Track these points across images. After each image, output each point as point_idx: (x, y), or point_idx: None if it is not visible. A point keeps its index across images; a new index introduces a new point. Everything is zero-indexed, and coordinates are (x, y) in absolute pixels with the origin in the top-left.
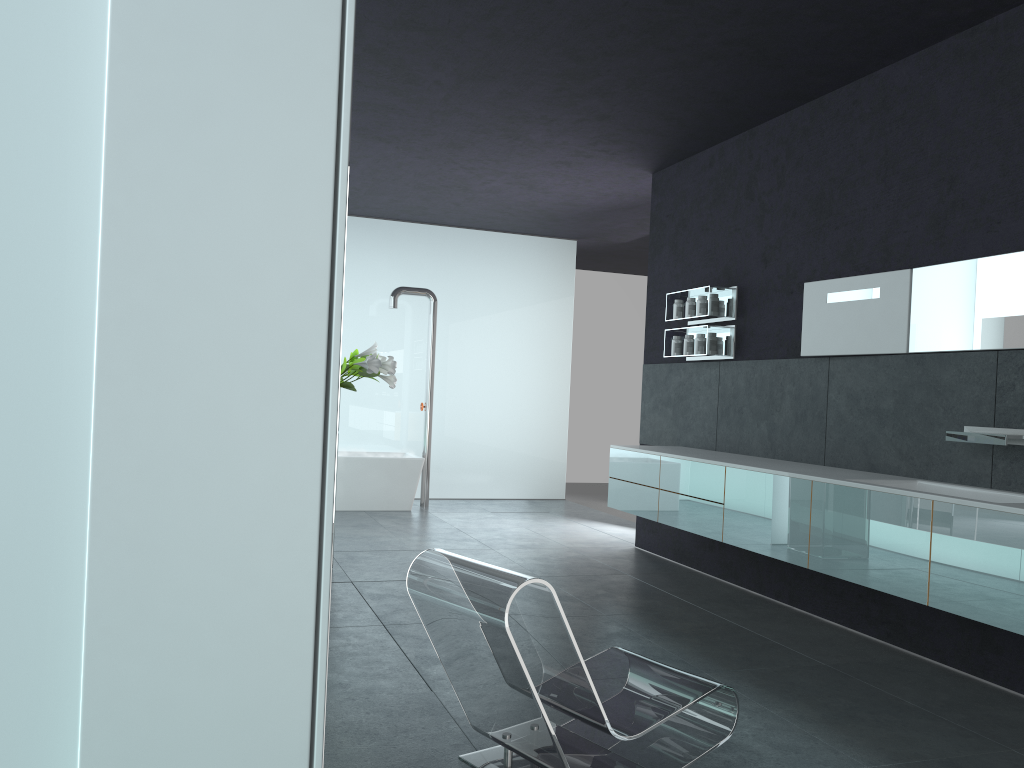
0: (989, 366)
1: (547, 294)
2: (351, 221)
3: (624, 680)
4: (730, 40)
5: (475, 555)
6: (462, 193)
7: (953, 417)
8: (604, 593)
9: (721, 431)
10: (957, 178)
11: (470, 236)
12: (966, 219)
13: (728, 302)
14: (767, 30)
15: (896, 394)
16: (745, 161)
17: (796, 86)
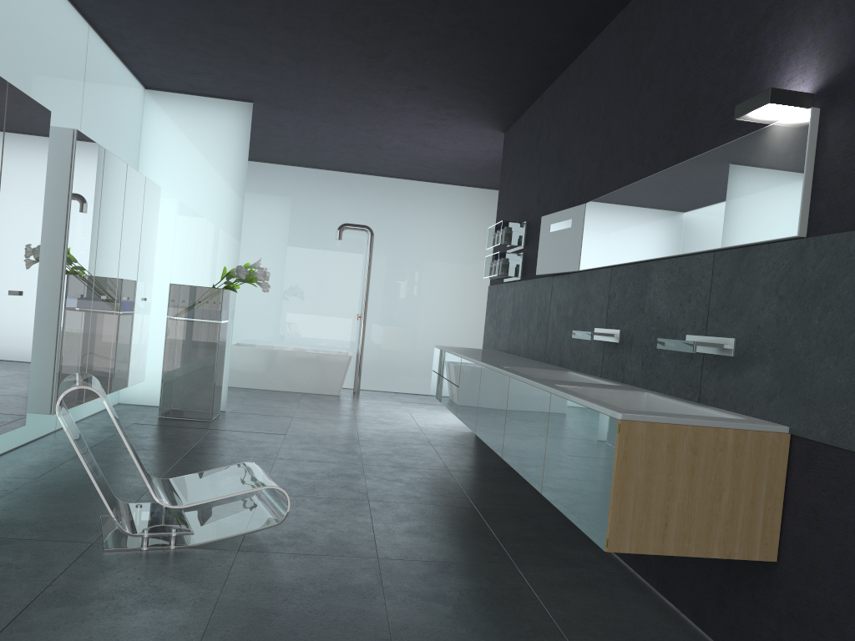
0: (608, 279)
1: (474, 233)
2: (317, 173)
3: (223, 479)
4: (453, 24)
5: (334, 424)
6: (379, 150)
7: (592, 321)
8: (388, 453)
9: (511, 337)
10: (610, 129)
11: (412, 186)
12: (611, 162)
13: (518, 234)
14: (472, 15)
15: (574, 304)
16: (537, 121)
17: (540, 59)
